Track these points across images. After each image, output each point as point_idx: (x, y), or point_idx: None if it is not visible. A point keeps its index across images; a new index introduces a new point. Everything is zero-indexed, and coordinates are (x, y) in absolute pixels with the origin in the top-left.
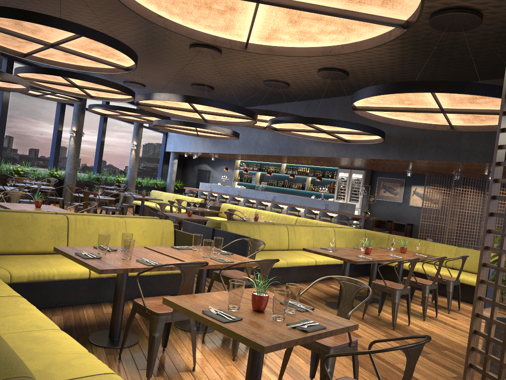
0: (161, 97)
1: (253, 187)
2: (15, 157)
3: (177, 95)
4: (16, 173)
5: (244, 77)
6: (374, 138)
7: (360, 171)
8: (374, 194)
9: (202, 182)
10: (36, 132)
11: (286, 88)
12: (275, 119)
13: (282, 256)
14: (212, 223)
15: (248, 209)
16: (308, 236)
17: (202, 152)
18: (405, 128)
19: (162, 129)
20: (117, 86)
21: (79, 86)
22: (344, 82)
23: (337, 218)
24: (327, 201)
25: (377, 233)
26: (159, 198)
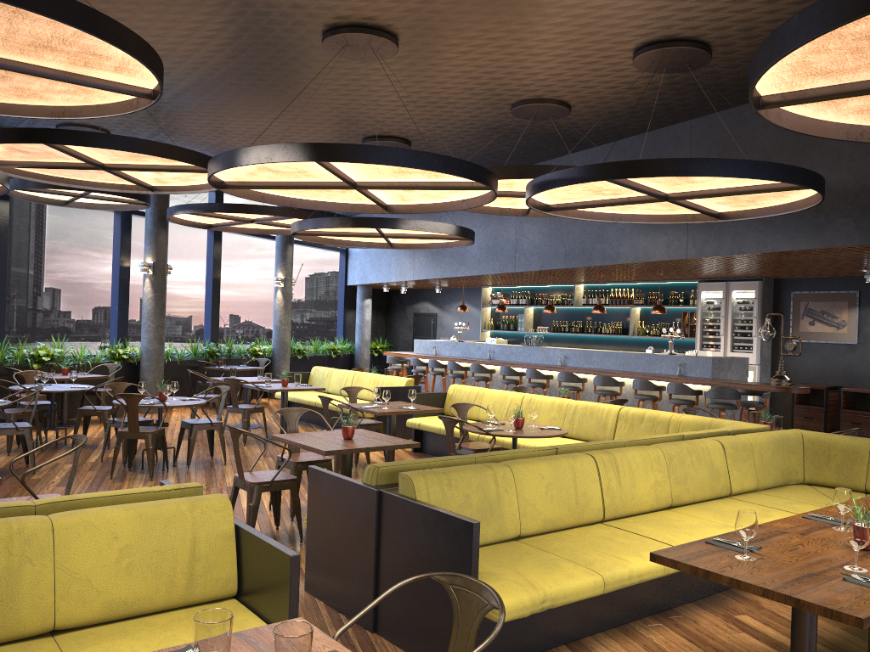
0: (251, 157)
1: (522, 339)
2: (68, 326)
3: (287, 147)
4: (37, 362)
5: (466, 104)
6: (793, 199)
7: (749, 283)
8: (786, 330)
9: (424, 337)
10: (103, 276)
11: (564, 117)
12: (540, 180)
13: (587, 556)
14: (376, 474)
15: (506, 395)
16: (654, 474)
17: (413, 279)
18: (869, 167)
19: (316, 241)
20: (176, 152)
21: (107, 166)
22: (700, 77)
23: (711, 395)
24: (684, 356)
25: (837, 439)
26: (327, 382)
